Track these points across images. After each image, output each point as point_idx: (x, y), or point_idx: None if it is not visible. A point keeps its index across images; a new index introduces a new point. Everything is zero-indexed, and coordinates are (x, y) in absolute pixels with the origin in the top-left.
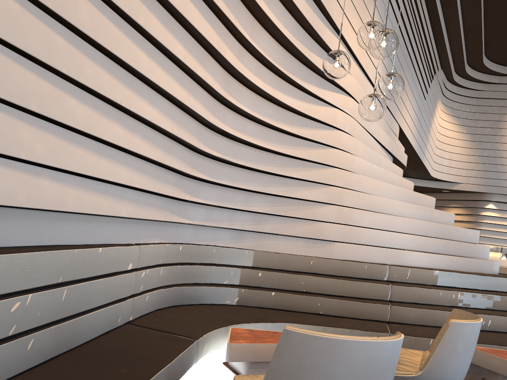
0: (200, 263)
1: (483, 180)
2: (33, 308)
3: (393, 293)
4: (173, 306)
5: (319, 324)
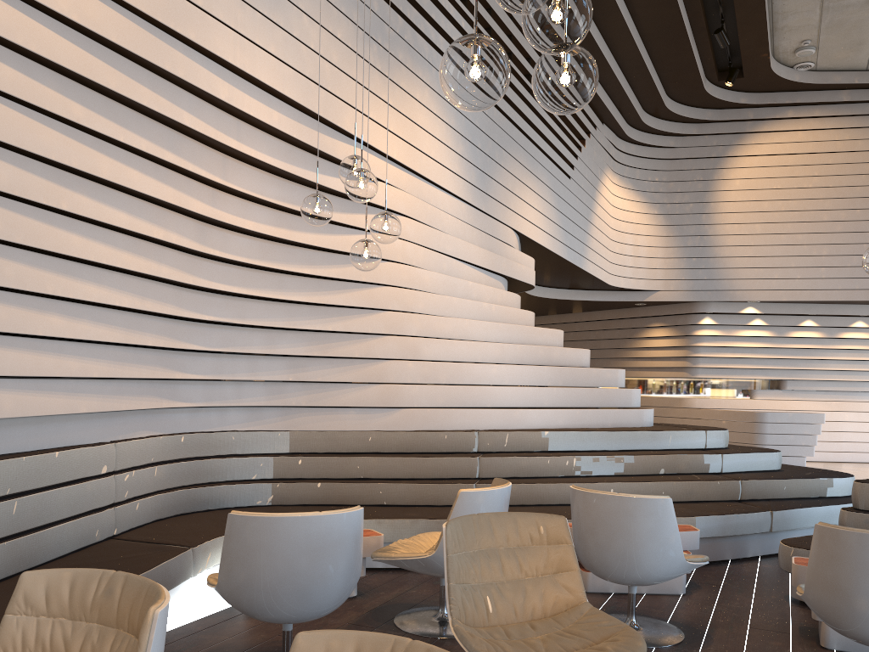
0: (216, 456)
1: (690, 283)
2: None
3: (482, 467)
4: (180, 514)
5: (373, 517)
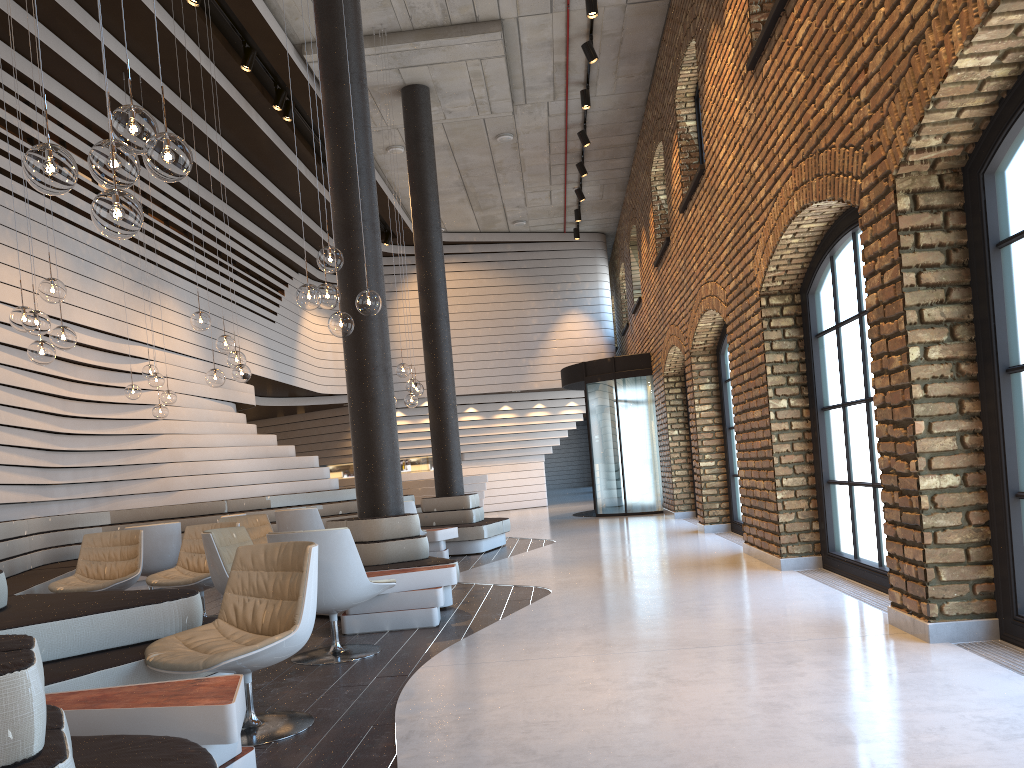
0: (67, 529)
1: None
2: (1, 549)
3: None
4: (53, 562)
5: None
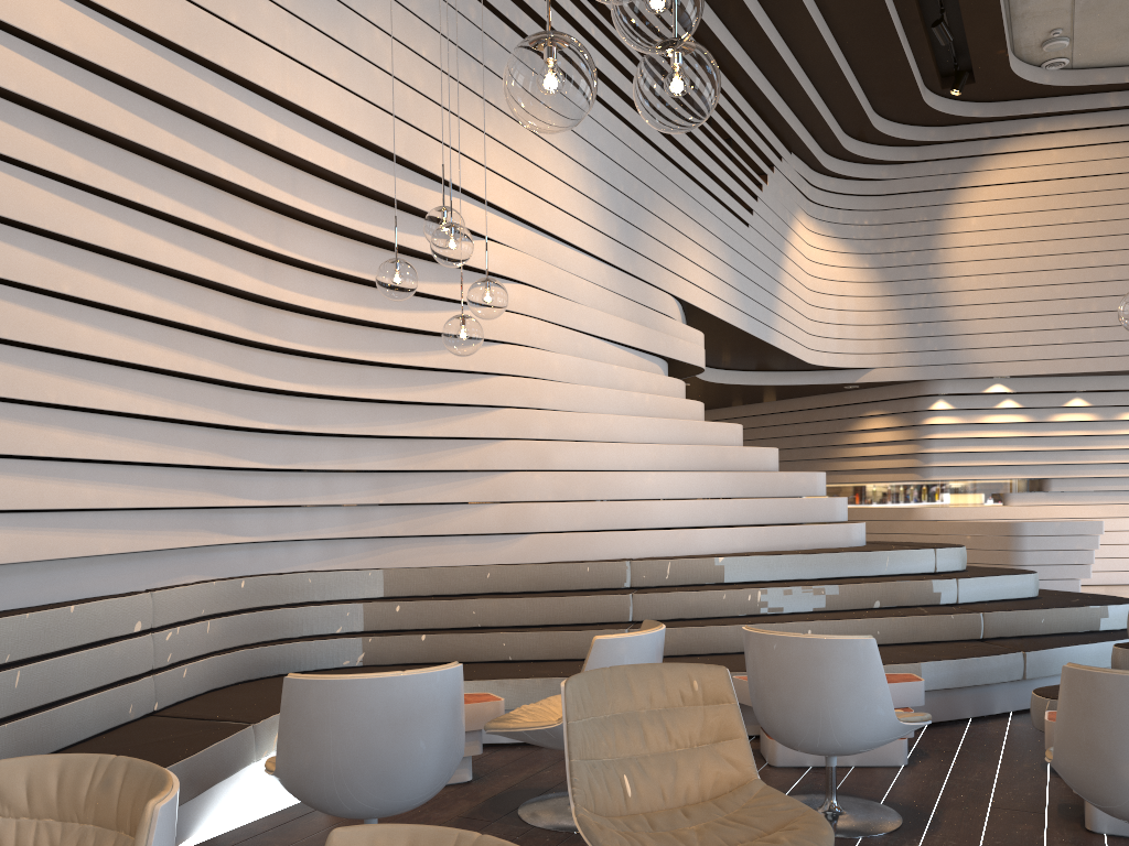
0: (288, 605)
1: (916, 356)
2: None
3: (637, 607)
4: (243, 681)
5: (493, 677)
